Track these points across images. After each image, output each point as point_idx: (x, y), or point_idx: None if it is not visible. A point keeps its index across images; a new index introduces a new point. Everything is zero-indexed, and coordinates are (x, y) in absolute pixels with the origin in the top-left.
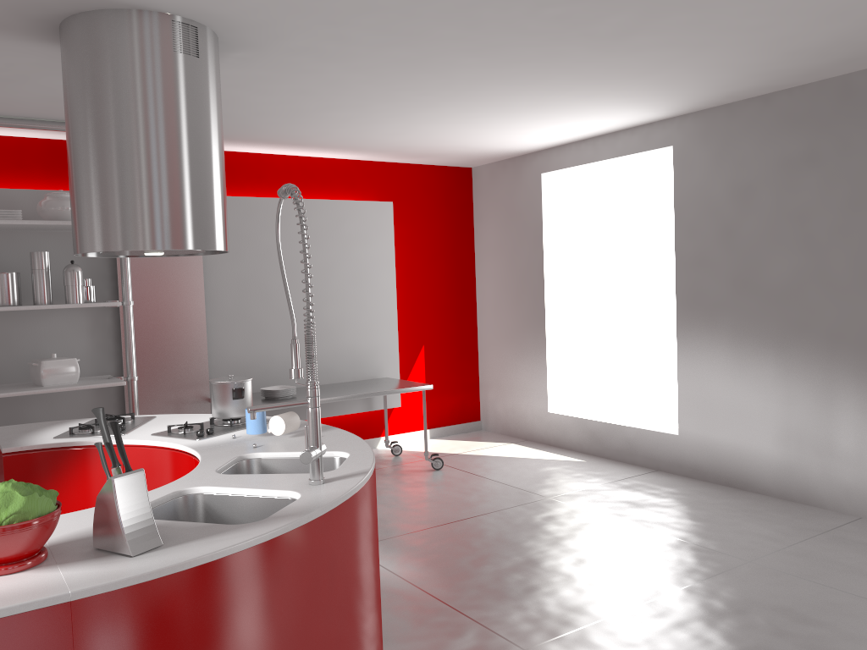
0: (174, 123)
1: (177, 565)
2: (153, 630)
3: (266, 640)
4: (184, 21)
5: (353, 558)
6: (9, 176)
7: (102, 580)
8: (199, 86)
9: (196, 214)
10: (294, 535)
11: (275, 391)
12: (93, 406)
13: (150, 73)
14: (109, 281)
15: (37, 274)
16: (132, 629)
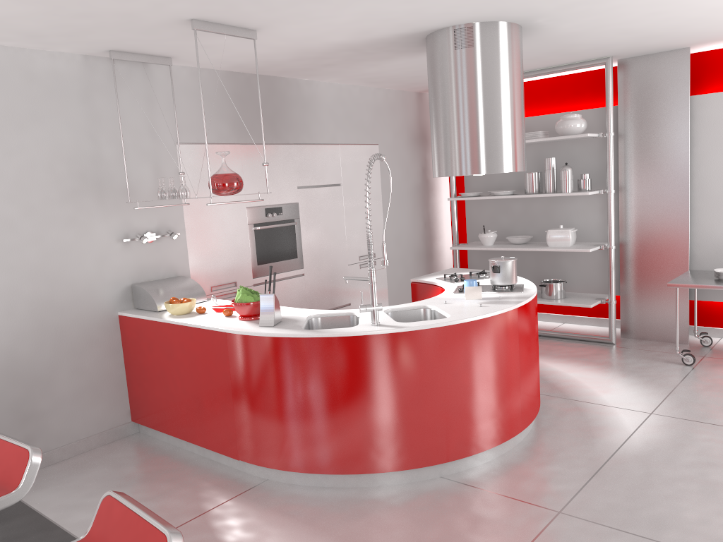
0: (455, 96)
1: (253, 333)
2: (247, 354)
3: (292, 381)
4: (462, 26)
5: (367, 369)
6: (570, 102)
7: (236, 329)
8: (473, 66)
9: (468, 152)
10: (309, 340)
11: (720, 273)
12: (601, 263)
13: (442, 68)
14: (616, 173)
15: (545, 173)
16: (241, 350)
